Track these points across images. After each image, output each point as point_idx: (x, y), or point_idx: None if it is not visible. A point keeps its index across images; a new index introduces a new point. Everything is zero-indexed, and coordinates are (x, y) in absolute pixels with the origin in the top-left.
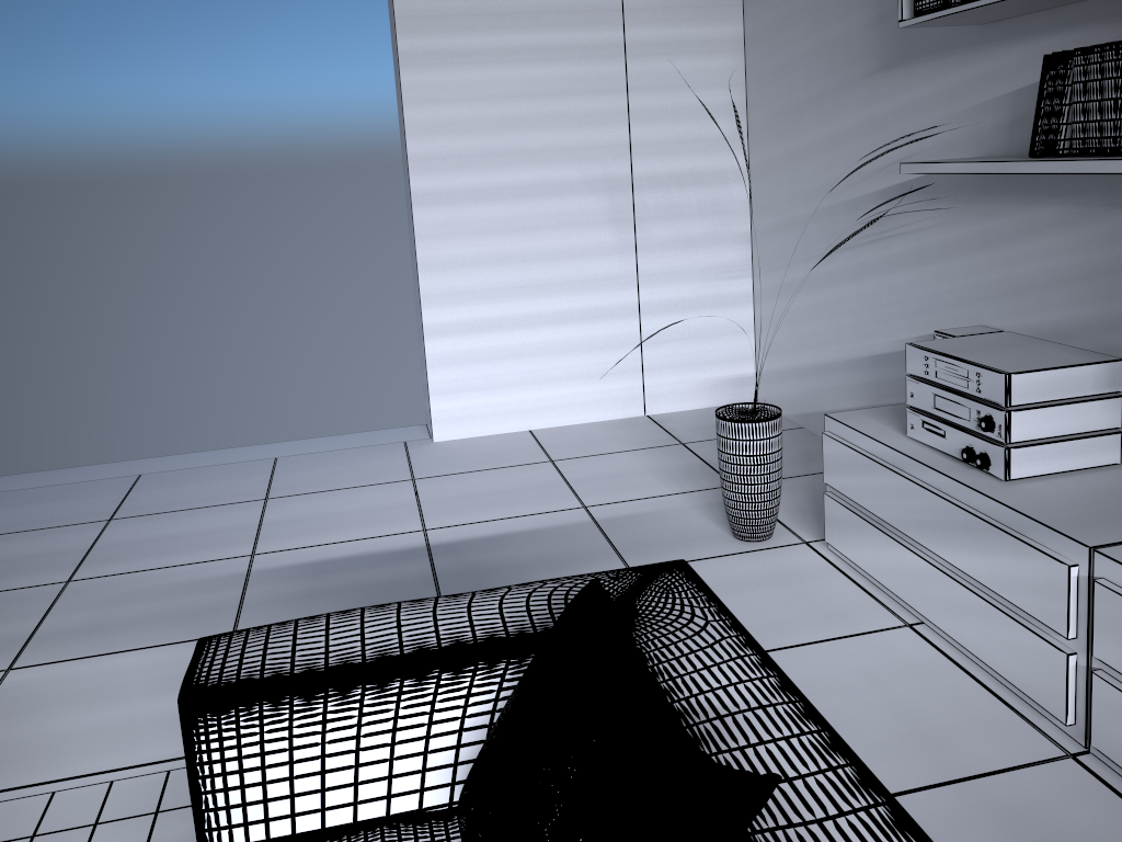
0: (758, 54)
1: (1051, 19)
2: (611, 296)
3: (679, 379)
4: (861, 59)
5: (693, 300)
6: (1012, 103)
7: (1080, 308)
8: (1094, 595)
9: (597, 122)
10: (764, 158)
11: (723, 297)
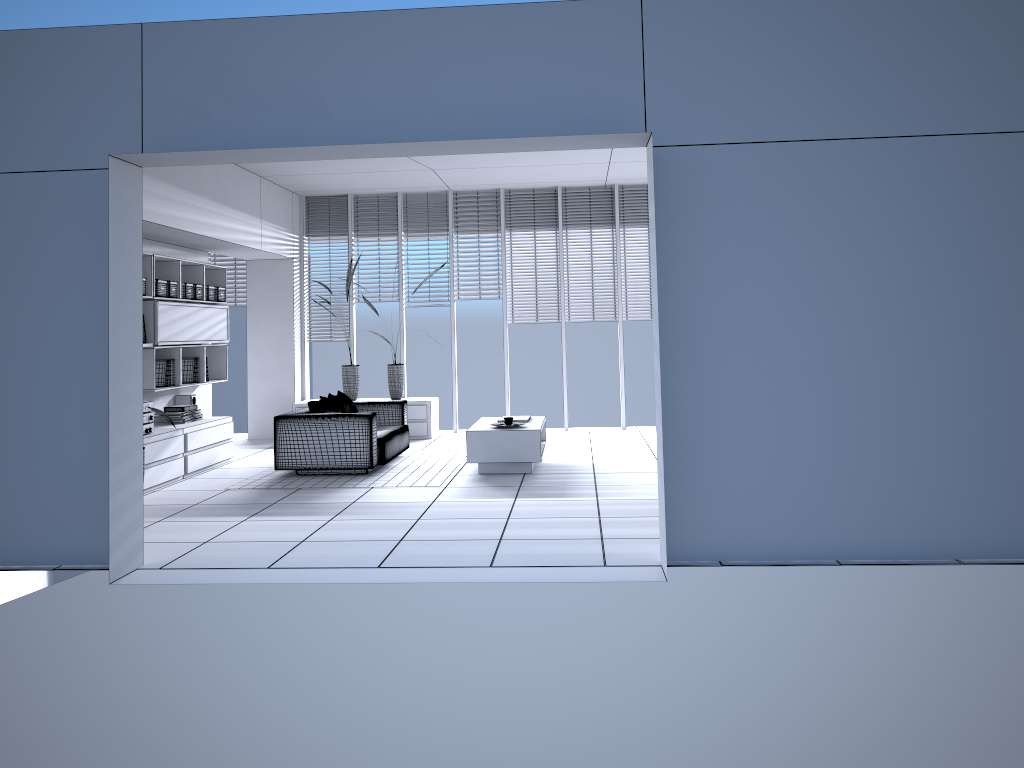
0: None
1: None
2: None
3: None
4: None
5: None
6: None
7: None
8: (187, 437)
9: None
10: None
11: None
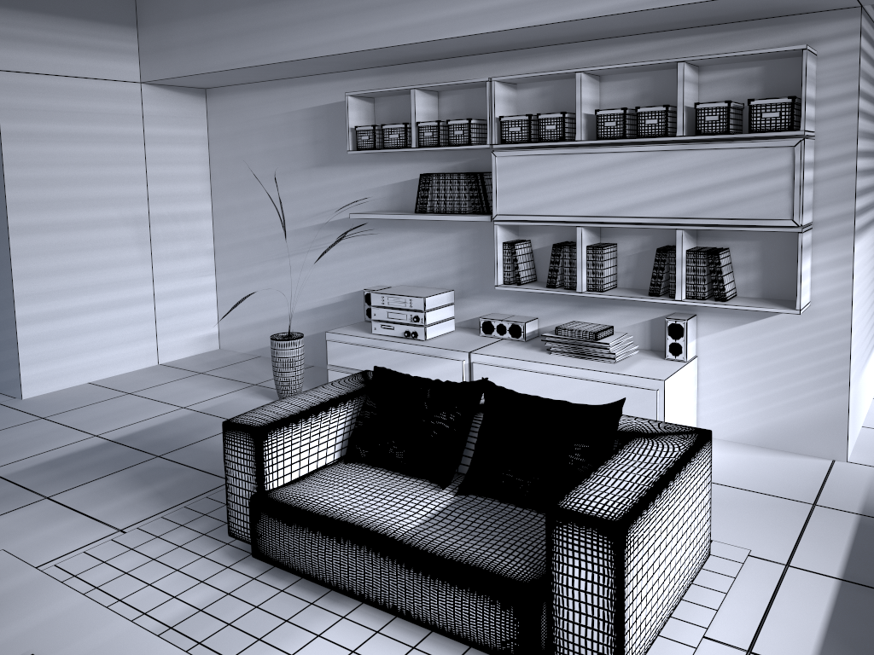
0: (221, 147)
1: (409, 156)
2: (138, 290)
3: (178, 339)
4: (302, 160)
5: (184, 290)
6: (392, 189)
7: (427, 273)
8: (473, 368)
9: (129, 182)
10: (226, 206)
11: (200, 287)
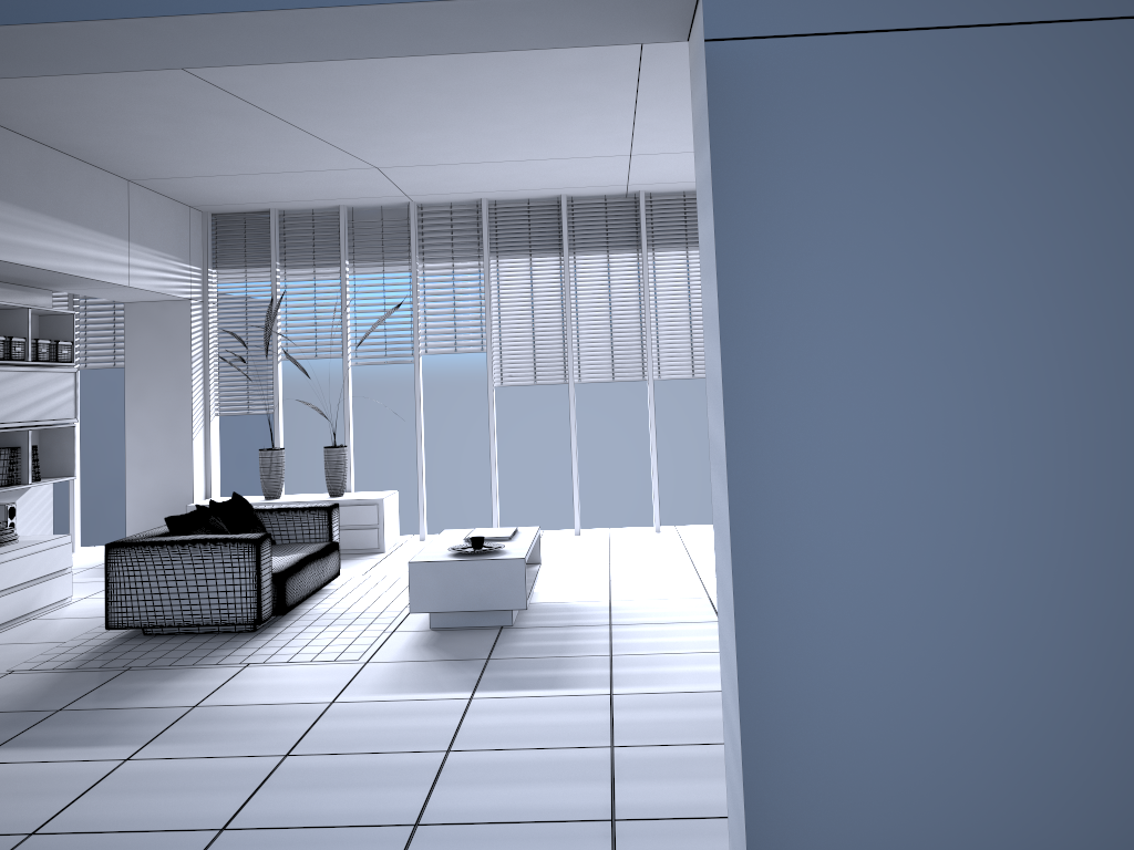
0: None
1: None
2: None
3: None
4: None
5: None
6: None
7: None
8: None
9: None
10: None
11: None
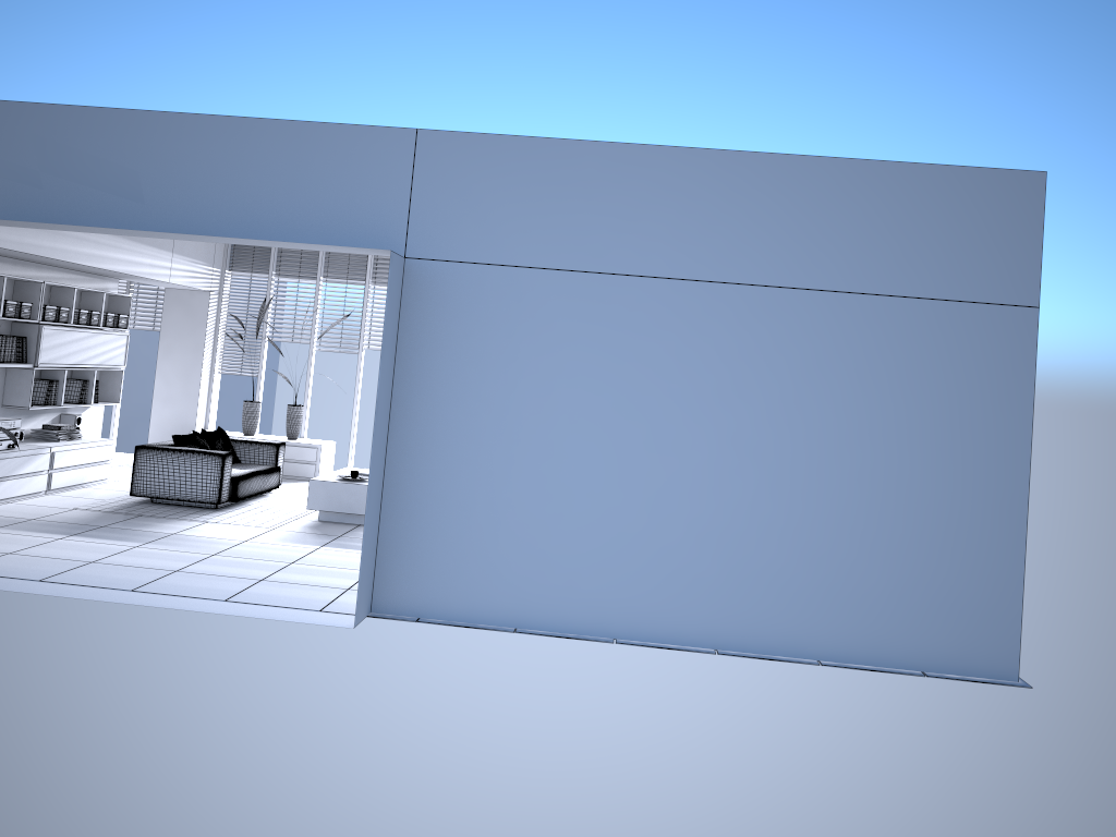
0: None
1: None
2: None
3: None
4: None
5: None
6: None
7: None
8: (55, 455)
9: None
10: None
11: None
